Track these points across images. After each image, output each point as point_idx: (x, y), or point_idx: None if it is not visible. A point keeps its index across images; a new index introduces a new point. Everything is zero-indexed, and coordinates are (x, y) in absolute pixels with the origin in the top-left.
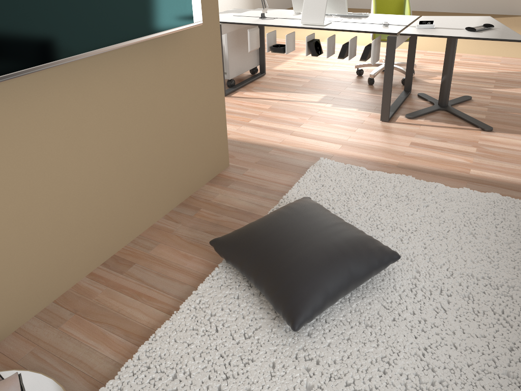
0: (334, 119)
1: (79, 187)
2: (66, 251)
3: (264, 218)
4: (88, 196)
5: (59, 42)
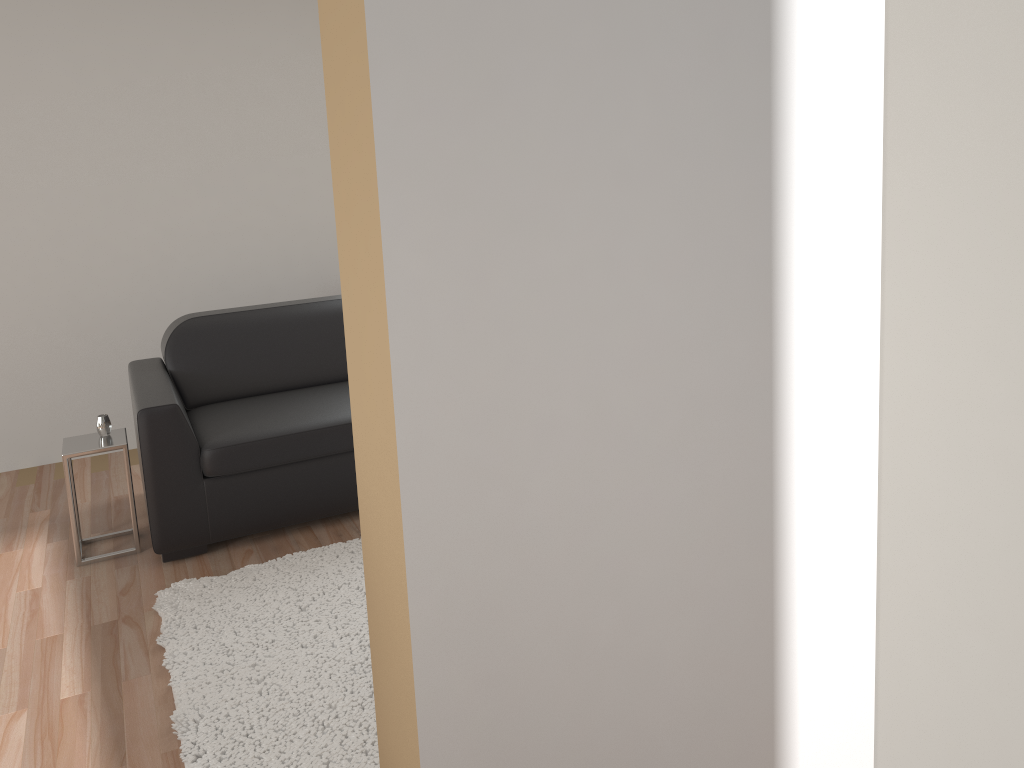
0: None
1: None
2: None
3: None
4: None
5: None
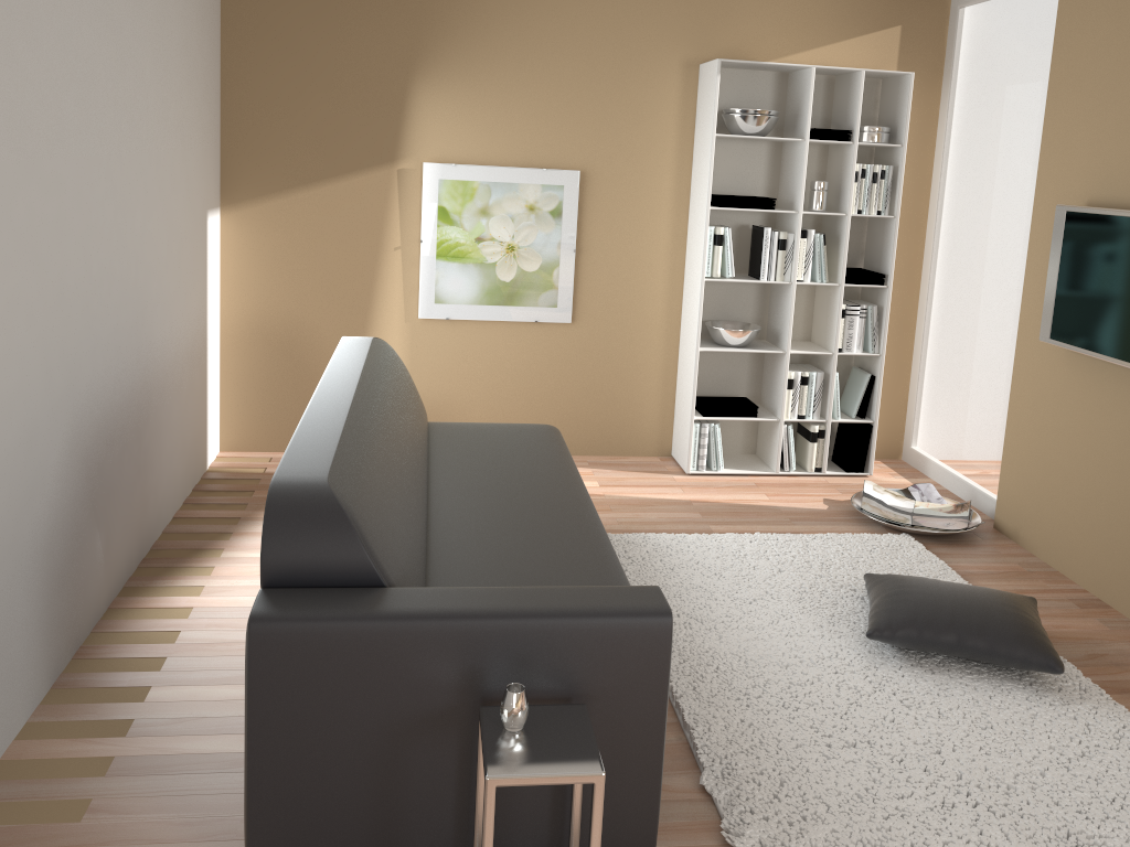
0: None
1: (1110, 496)
2: (1080, 541)
3: (1019, 602)
4: (1113, 514)
5: (1097, 337)
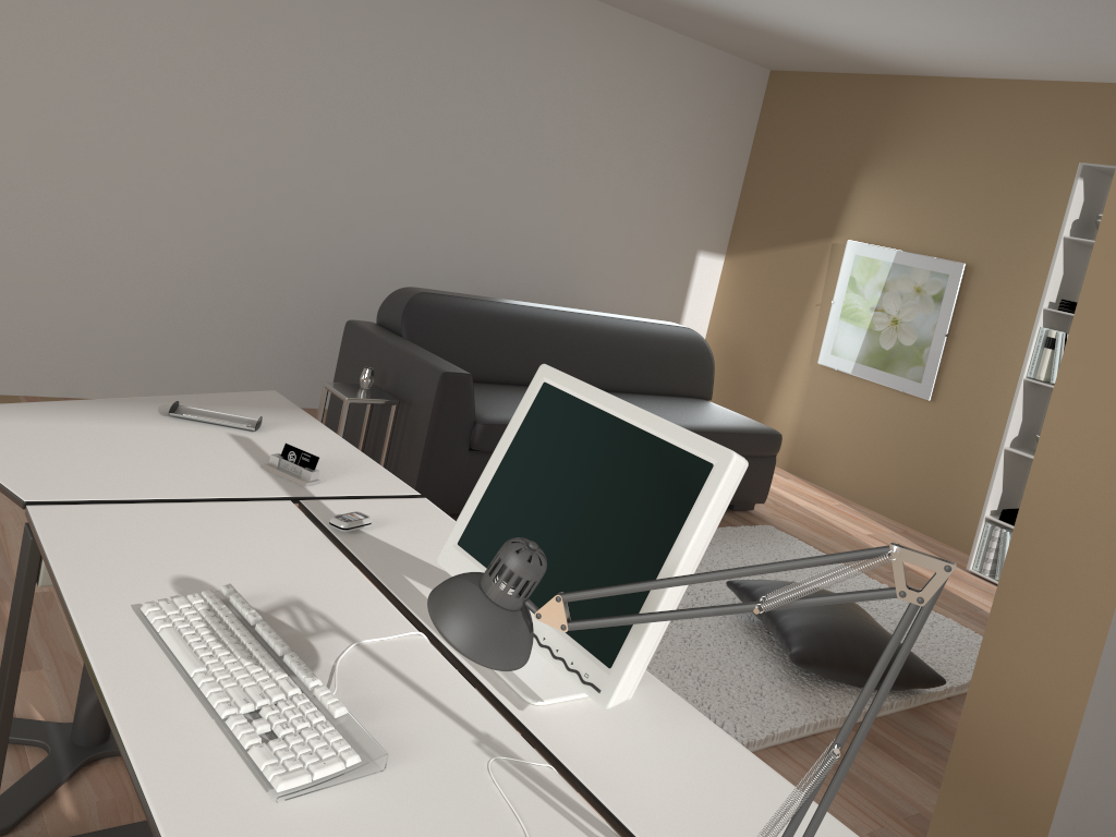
0: None
1: None
2: None
3: (874, 639)
4: None
5: None
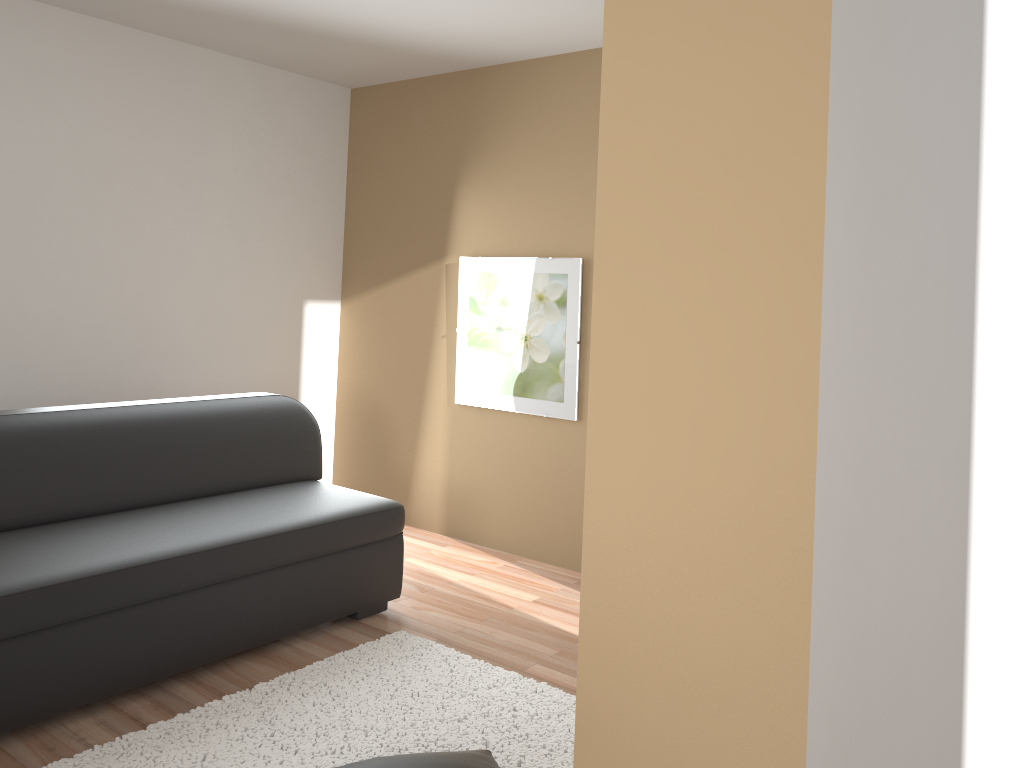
0: None
1: None
2: None
3: None
4: None
5: None
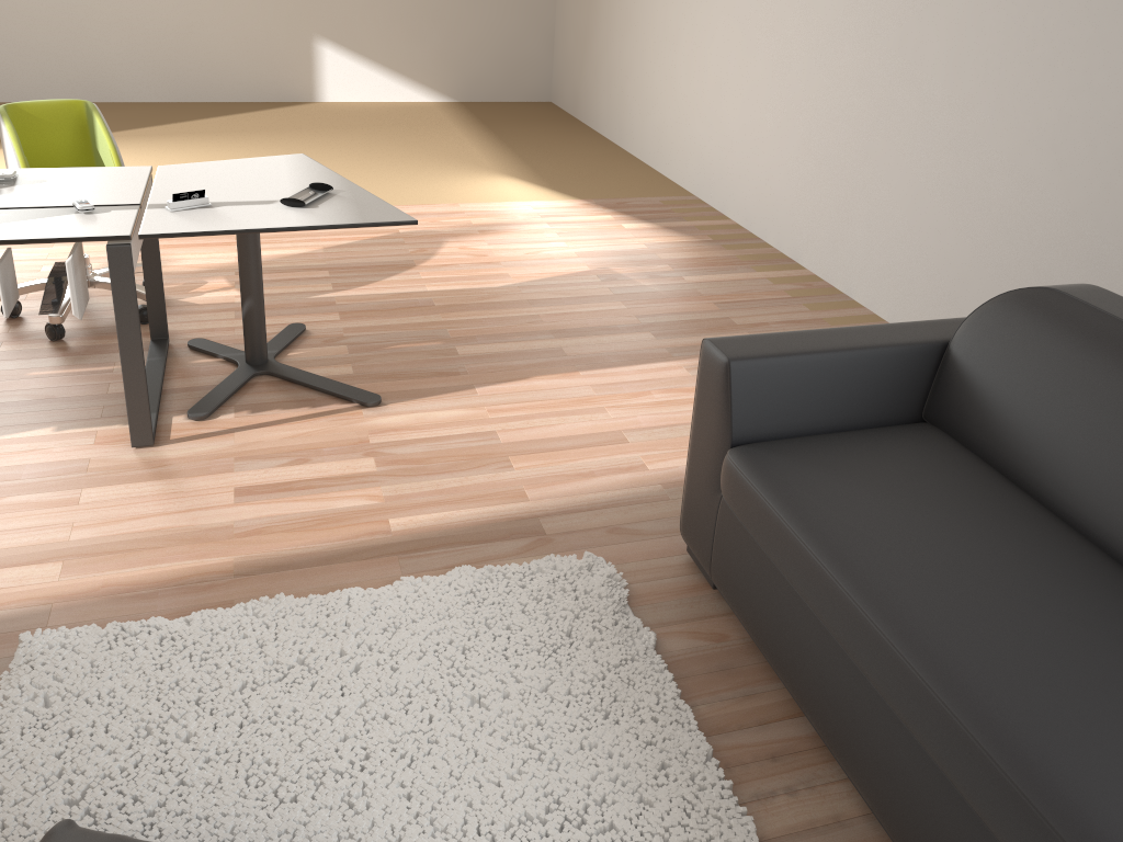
0: (1, 482)
1: None
2: None
3: None
4: None
5: None
